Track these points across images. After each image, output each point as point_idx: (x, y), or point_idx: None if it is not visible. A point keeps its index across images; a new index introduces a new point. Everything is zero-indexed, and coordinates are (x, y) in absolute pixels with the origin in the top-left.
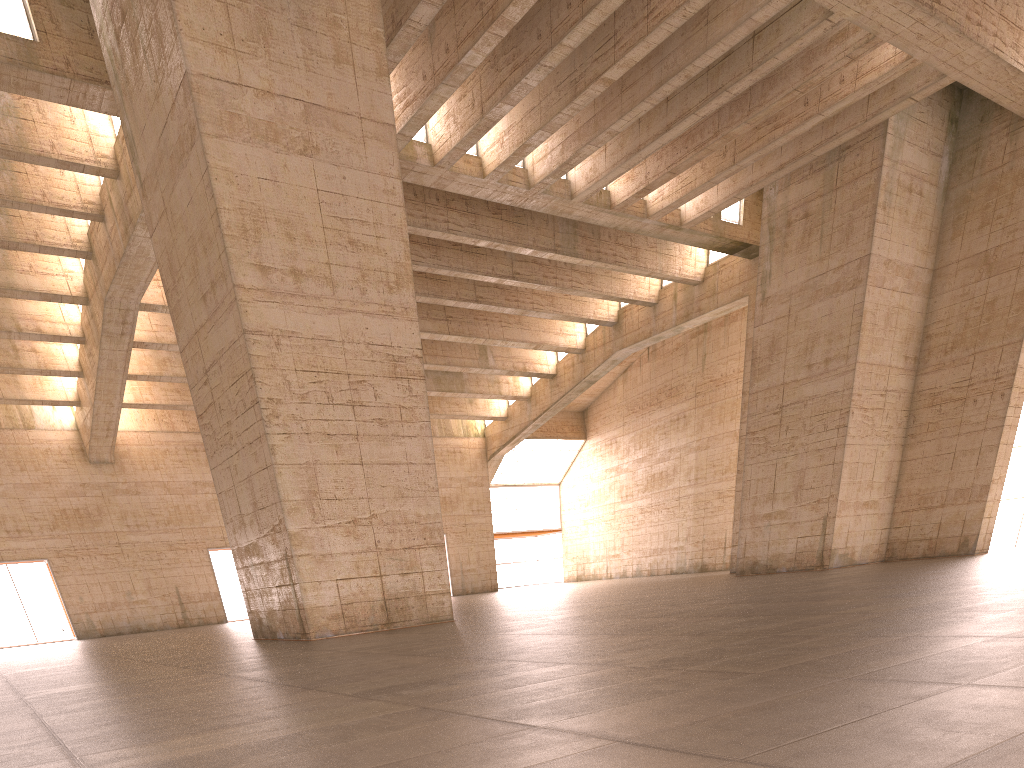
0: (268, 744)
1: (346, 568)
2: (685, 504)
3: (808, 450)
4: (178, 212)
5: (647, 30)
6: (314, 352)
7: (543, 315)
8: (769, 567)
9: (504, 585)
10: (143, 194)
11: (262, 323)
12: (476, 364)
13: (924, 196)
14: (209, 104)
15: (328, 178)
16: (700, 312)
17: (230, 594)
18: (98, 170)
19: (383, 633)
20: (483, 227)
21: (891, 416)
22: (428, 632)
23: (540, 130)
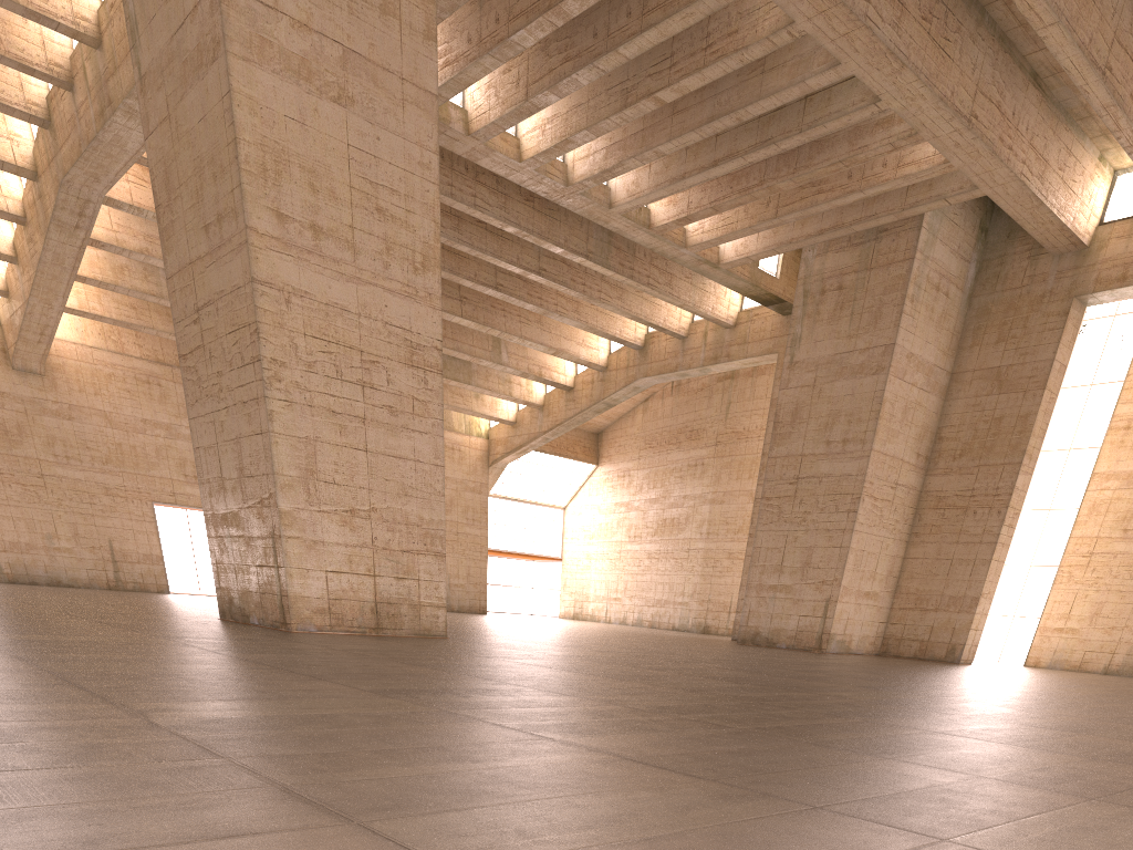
0: (309, 718)
1: (338, 560)
2: (694, 558)
3: (818, 528)
4: (185, 125)
5: (704, 63)
6: (327, 319)
7: (566, 321)
8: (770, 640)
9: (493, 609)
10: (141, 89)
11: (273, 275)
12: (488, 357)
13: (950, 298)
14: (239, 22)
15: (361, 135)
16: (729, 358)
17: (175, 561)
18: (75, 33)
19: (372, 638)
20: (513, 212)
21: (899, 510)
22: (423, 645)
23: (585, 130)
